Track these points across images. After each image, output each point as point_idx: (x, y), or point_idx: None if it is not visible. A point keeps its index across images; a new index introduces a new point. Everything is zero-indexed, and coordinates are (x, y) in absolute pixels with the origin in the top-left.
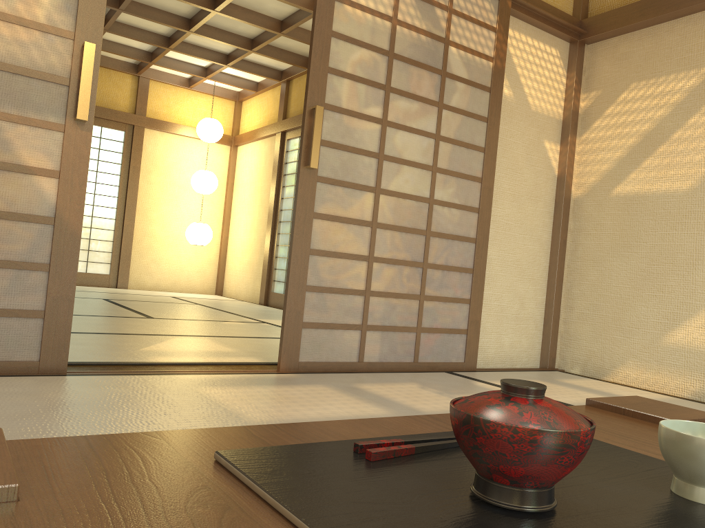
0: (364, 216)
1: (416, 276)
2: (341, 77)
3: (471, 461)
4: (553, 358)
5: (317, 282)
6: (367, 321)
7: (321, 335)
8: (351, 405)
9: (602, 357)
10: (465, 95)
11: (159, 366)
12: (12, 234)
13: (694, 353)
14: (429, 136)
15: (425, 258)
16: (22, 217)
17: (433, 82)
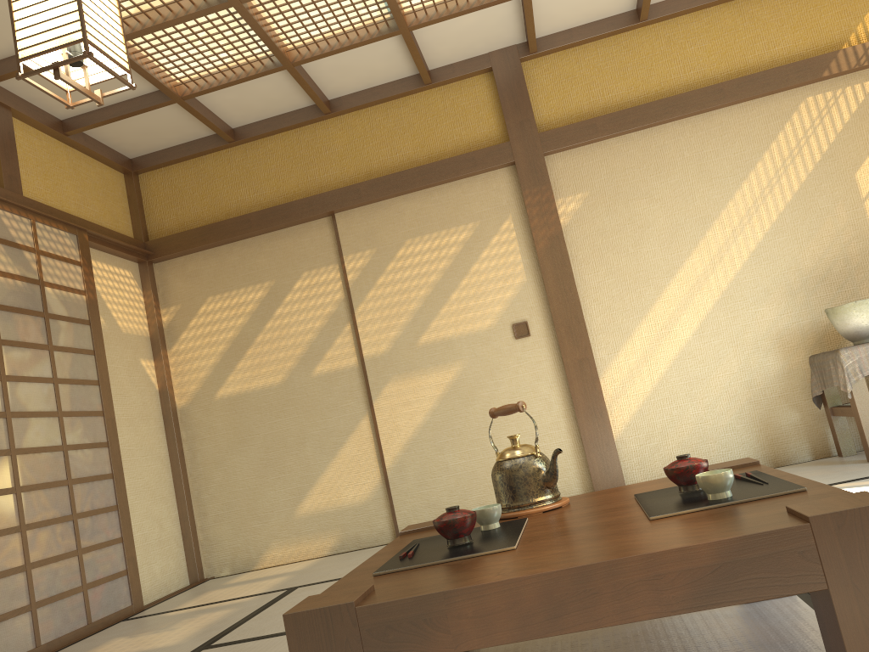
0: (6, 484)
1: (69, 530)
2: None
3: (450, 535)
4: (201, 569)
5: None
6: (35, 597)
7: None
8: None
9: (247, 549)
10: (70, 332)
11: None
12: None
13: (323, 516)
14: (48, 381)
15: (73, 508)
16: None
17: (39, 326)
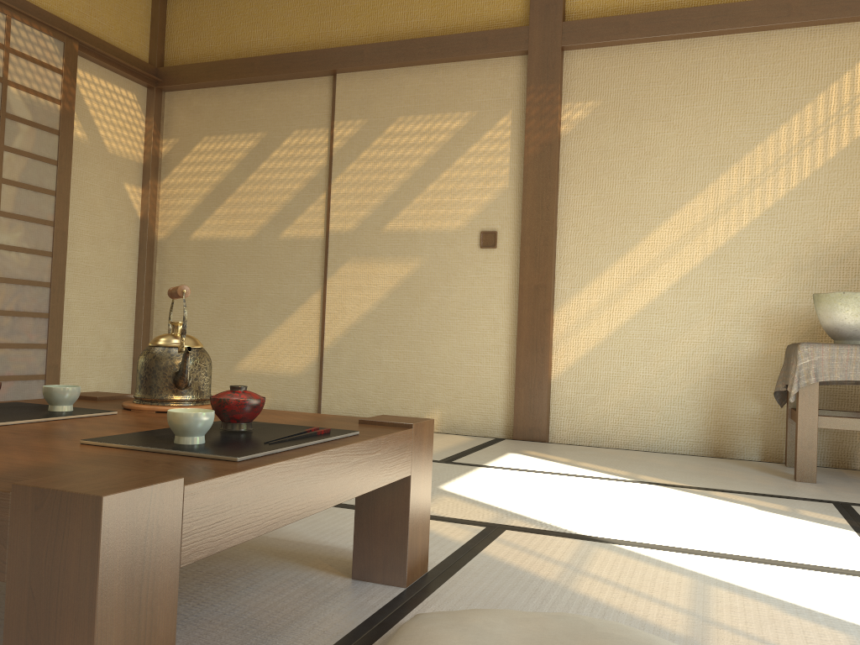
0: None
1: None
2: None
3: None
4: None
5: None
6: None
7: None
8: None
9: None
10: (31, 138)
11: None
12: None
13: (258, 377)
14: None
15: None
16: None
17: None
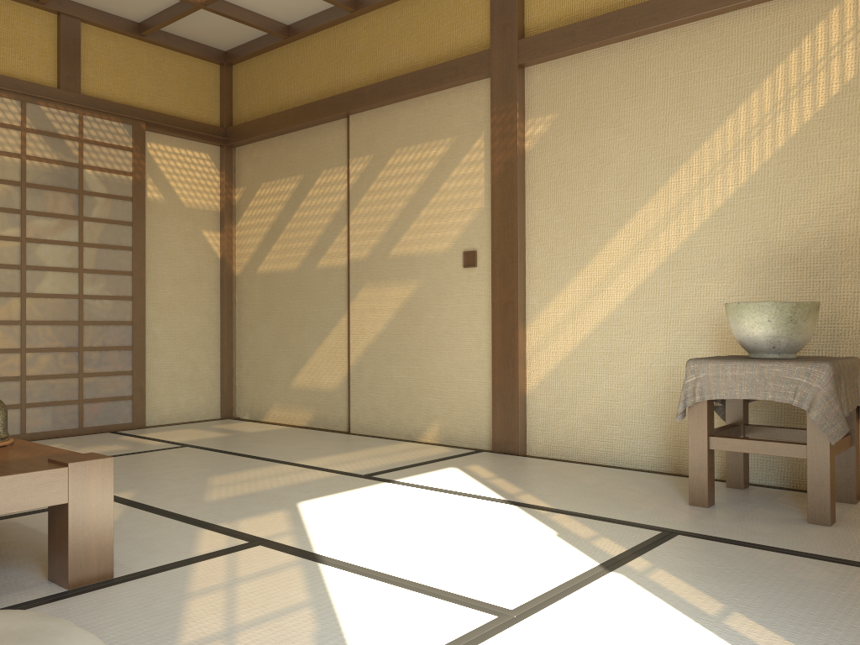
0: (12, 317)
1: (73, 358)
2: None
3: None
4: (231, 409)
5: None
6: (27, 400)
7: None
8: None
9: (260, 403)
10: (107, 207)
11: None
12: None
13: (307, 392)
14: (72, 245)
15: (80, 343)
16: None
17: (71, 201)
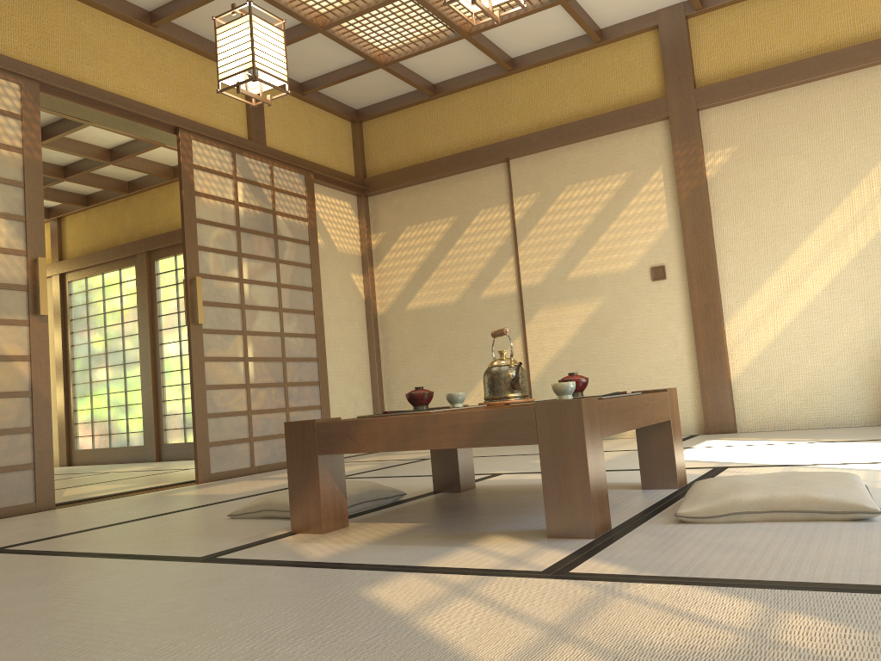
0: (238, 354)
1: (281, 393)
2: (207, 251)
3: (412, 403)
4: None
5: (214, 410)
6: (253, 434)
7: (223, 450)
8: (277, 481)
9: None
10: (293, 250)
11: (105, 497)
12: (5, 408)
13: None
14: (273, 285)
15: (285, 378)
16: (10, 394)
17: (270, 244)
